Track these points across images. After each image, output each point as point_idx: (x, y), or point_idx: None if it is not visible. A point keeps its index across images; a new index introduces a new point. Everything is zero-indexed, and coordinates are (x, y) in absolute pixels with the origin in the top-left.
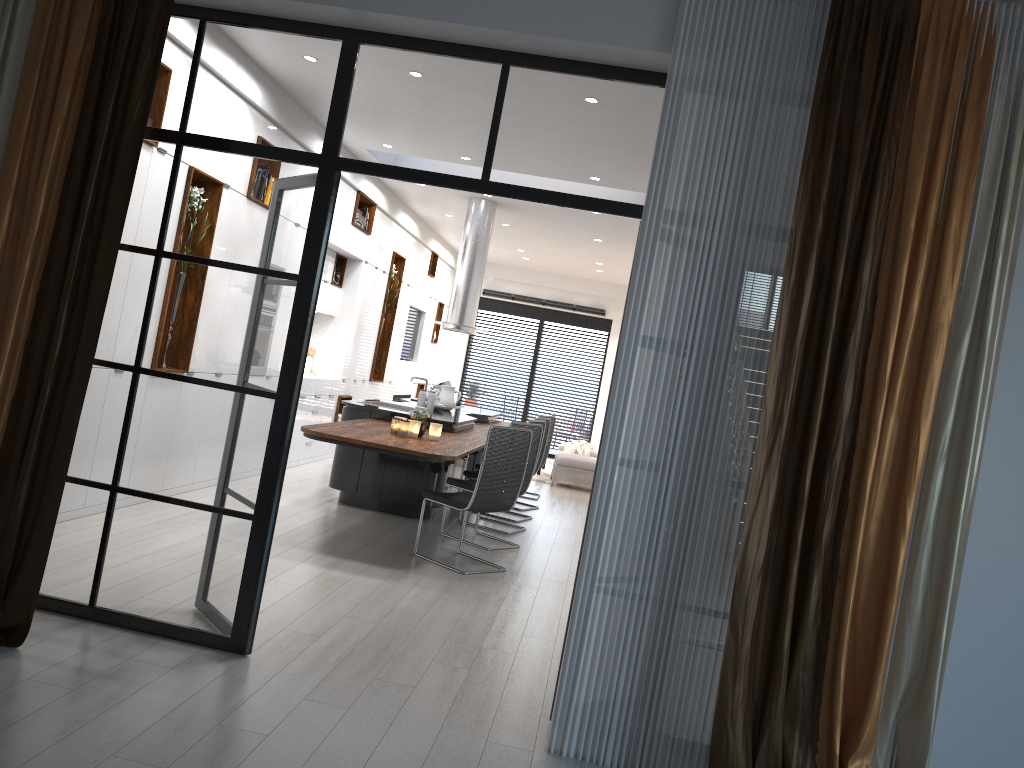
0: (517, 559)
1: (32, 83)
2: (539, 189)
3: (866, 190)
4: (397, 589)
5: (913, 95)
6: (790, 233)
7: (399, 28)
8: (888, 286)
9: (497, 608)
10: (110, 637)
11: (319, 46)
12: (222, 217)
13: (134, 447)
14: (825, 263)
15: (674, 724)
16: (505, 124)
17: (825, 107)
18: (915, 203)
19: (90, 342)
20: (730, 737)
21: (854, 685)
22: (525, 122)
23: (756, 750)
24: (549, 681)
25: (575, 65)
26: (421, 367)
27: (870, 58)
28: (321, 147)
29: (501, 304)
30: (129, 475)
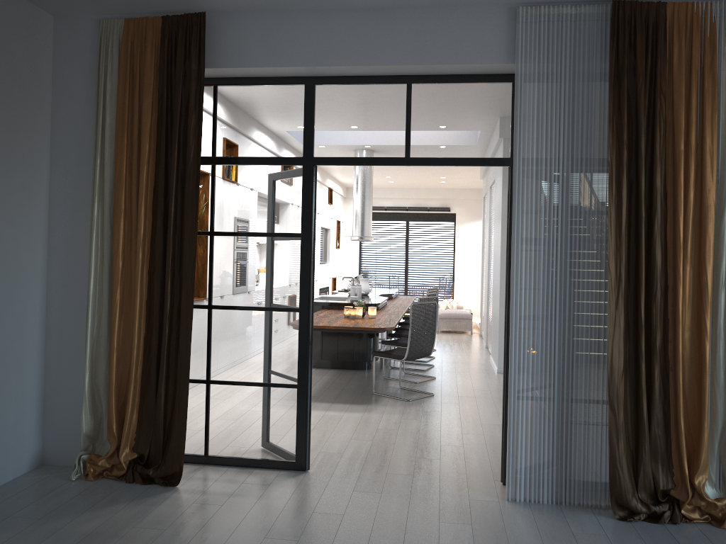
0: (437, 386)
1: (123, 143)
2: (442, 157)
3: (650, 129)
4: (374, 417)
5: (670, 66)
6: (608, 164)
7: (340, 72)
8: (673, 186)
9: (439, 419)
10: (224, 472)
11: (290, 90)
12: (247, 205)
13: (216, 354)
14: (632, 178)
15: (582, 472)
16: (414, 120)
17: (617, 83)
18: (682, 133)
19: (188, 296)
20: (620, 474)
21: (690, 431)
22: (426, 117)
23: (636, 479)
24: (490, 459)
25: (452, 77)
26: (332, 266)
27: (640, 49)
28: (302, 152)
29: (378, 214)
30: (216, 372)
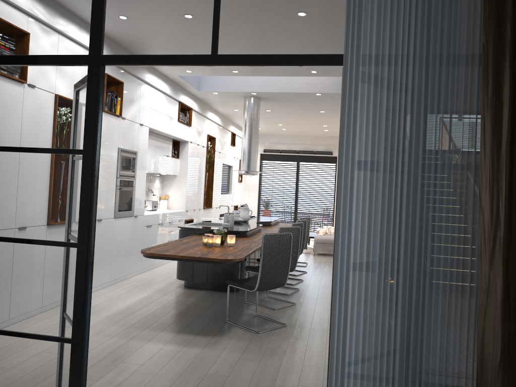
0: (294, 314)
1: None
2: (257, 54)
3: None
4: (211, 355)
5: None
6: (482, 48)
7: None
8: None
9: (280, 361)
10: None
11: None
12: (24, 114)
13: None
14: None
15: None
16: (224, 8)
17: None
18: None
19: None
20: None
21: None
22: (240, 3)
23: None
24: None
25: None
26: (234, 196)
27: None
28: (88, 49)
29: (274, 156)
30: None
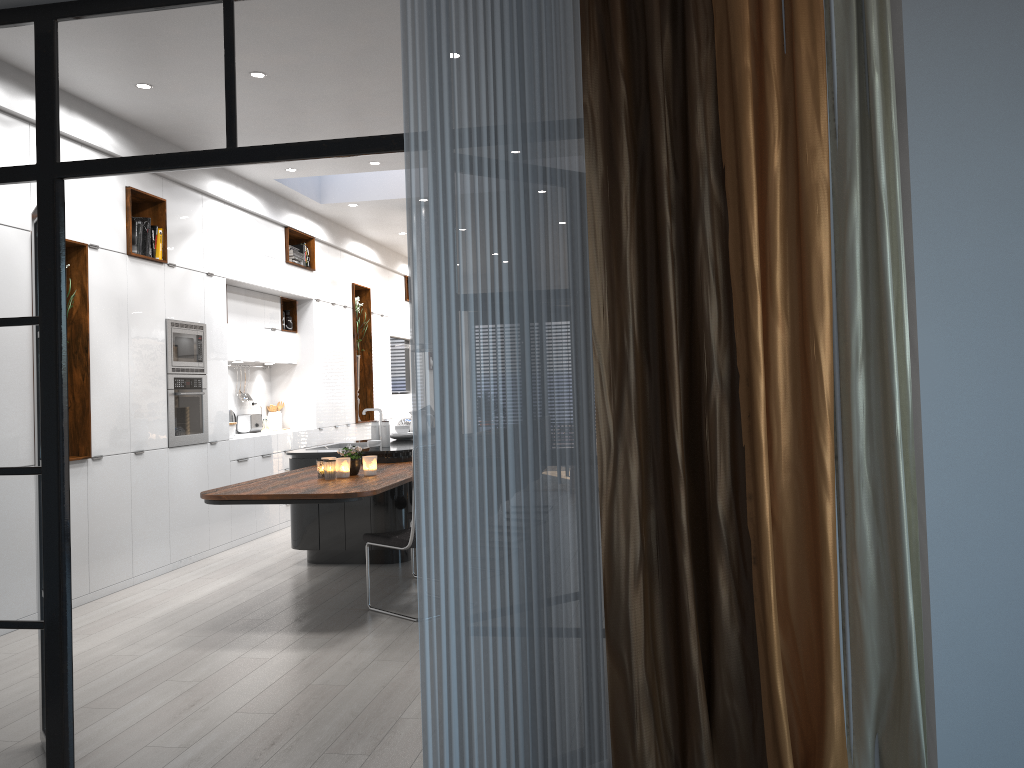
0: None
1: None
2: (297, 142)
3: (680, 33)
4: (325, 659)
5: None
6: (584, 111)
7: None
8: (736, 152)
9: None
10: None
11: (10, 36)
12: None
13: None
14: (644, 141)
15: None
16: (241, 73)
17: None
18: (745, 32)
19: None
20: None
21: (806, 702)
22: (264, 65)
23: None
24: None
25: None
26: None
27: None
28: (36, 156)
29: None
30: None
